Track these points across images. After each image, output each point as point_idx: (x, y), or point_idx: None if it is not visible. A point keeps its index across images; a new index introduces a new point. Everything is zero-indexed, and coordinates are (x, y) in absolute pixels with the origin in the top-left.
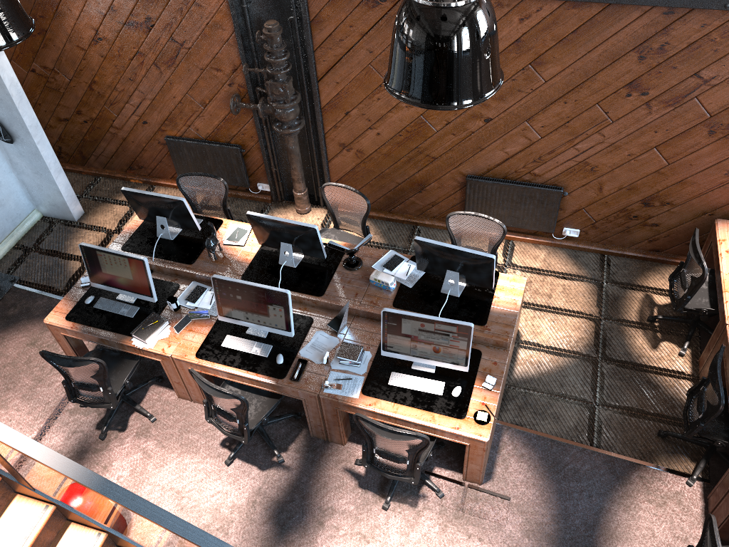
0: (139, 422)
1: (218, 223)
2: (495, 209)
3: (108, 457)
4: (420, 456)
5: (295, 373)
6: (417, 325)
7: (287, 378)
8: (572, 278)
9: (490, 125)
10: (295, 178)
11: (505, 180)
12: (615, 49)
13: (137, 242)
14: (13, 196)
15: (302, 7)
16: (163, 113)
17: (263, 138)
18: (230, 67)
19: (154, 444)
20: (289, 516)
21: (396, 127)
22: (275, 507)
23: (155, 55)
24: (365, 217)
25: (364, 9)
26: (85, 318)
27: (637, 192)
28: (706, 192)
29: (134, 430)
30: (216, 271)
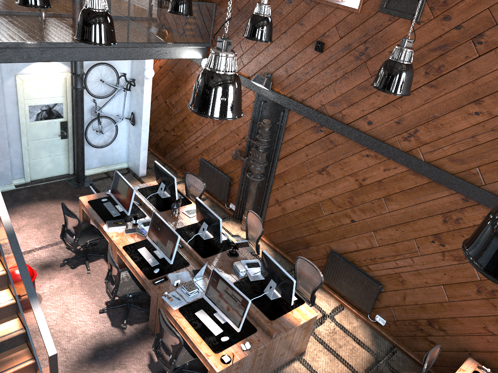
0: (82, 269)
1: (188, 203)
2: (340, 279)
3: (55, 275)
4: (177, 355)
5: (157, 281)
6: (225, 287)
7: (151, 281)
8: (363, 346)
9: (353, 224)
10: (246, 207)
11: (351, 263)
12: (431, 209)
13: (147, 190)
14: (120, 150)
15: (284, 119)
16: (206, 146)
17: (242, 179)
18: (243, 135)
19: (78, 283)
20: (103, 354)
21: (306, 203)
22: (101, 346)
23: None
24: (258, 237)
25: (311, 132)
26: (95, 205)
27: (426, 312)
28: (469, 335)
29: (76, 271)
30: (167, 220)
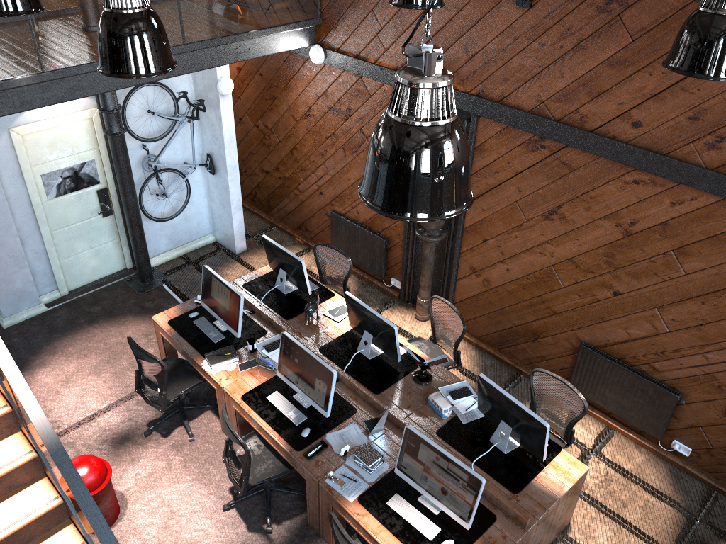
0: (180, 435)
1: (329, 295)
2: (602, 388)
3: (140, 453)
4: None
5: (311, 451)
6: (432, 456)
7: (302, 452)
8: (661, 497)
9: (617, 299)
10: (421, 284)
11: (619, 362)
12: None
13: (257, 285)
14: (199, 216)
15: (470, 133)
16: (336, 190)
17: (407, 238)
18: None
19: (180, 461)
20: None
21: (526, 269)
22: None
23: (345, 140)
24: (458, 341)
25: (524, 150)
26: (181, 328)
27: None
28: None
29: (172, 440)
30: (302, 334)
